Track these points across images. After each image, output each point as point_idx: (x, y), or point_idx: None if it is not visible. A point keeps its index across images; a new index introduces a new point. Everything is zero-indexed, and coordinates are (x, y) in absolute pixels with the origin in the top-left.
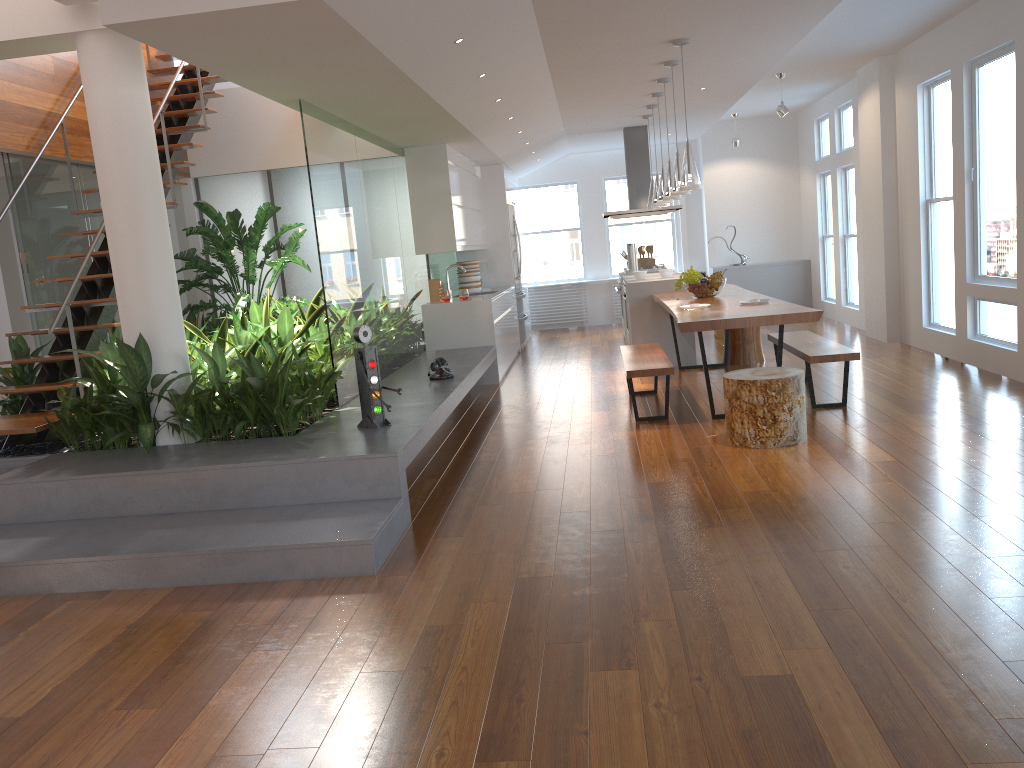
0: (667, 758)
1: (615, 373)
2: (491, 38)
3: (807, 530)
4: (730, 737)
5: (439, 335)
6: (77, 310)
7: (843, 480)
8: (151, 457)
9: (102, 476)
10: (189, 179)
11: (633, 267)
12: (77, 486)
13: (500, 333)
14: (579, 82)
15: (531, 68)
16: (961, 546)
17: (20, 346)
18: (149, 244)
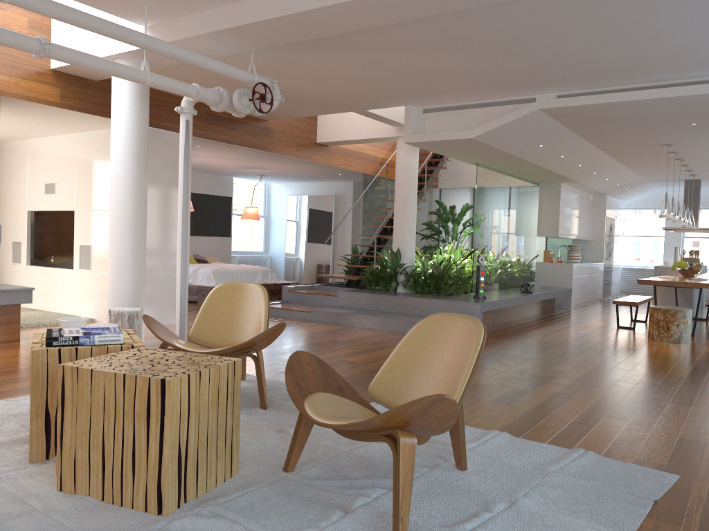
0: (507, 372)
1: (638, 314)
2: (558, 144)
3: (631, 357)
4: (530, 373)
5: (542, 278)
6: (378, 239)
7: (676, 352)
8: (393, 293)
9: (375, 295)
10: (437, 189)
11: (676, 260)
12: (367, 297)
13: (578, 283)
14: (628, 158)
15: (592, 153)
16: (685, 368)
17: (355, 250)
18: (408, 215)
